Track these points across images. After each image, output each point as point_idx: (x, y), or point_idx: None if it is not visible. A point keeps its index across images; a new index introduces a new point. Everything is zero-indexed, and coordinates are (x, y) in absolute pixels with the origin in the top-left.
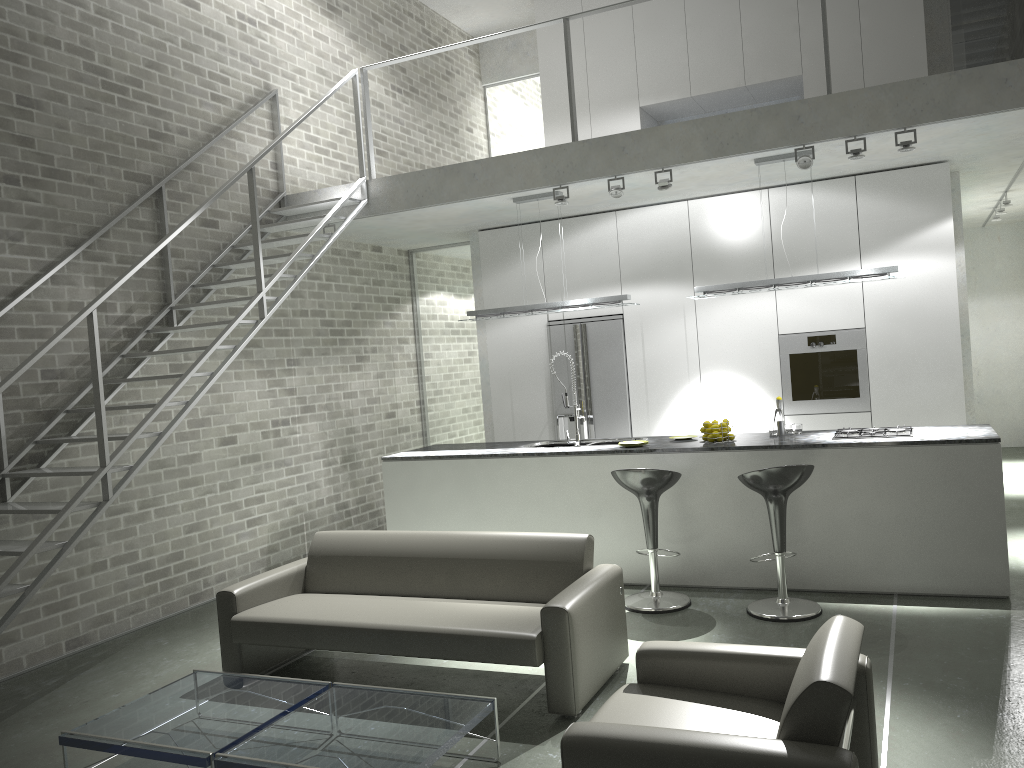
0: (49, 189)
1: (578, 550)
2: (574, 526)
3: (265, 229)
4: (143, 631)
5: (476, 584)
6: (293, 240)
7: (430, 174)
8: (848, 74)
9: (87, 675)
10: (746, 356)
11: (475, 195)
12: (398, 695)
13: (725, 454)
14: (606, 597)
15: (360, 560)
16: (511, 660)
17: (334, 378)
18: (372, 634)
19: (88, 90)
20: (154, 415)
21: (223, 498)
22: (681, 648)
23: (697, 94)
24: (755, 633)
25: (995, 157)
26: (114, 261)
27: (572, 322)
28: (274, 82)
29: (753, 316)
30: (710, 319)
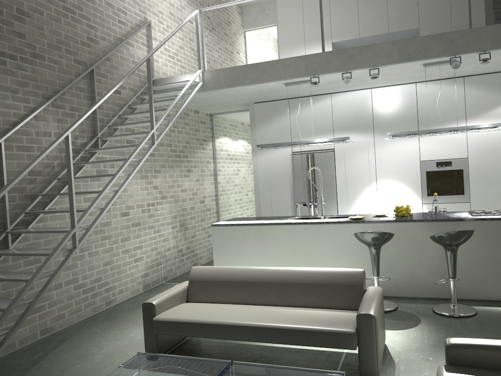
0: (33, 64)
1: (359, 278)
2: (324, 263)
3: (145, 96)
4: (82, 323)
5: (296, 298)
6: (164, 102)
7: (239, 68)
8: (443, 28)
9: (57, 352)
10: (402, 172)
11: (265, 80)
12: (279, 370)
13: (413, 224)
14: (381, 306)
15: (222, 283)
16: (339, 346)
17: (176, 181)
18: (246, 329)
19: (55, 9)
20: (100, 197)
21: (122, 246)
22: (478, 343)
23: (363, 36)
24: (447, 325)
25: None
26: (67, 109)
27: (306, 153)
28: (149, 17)
29: (406, 151)
30: (382, 152)
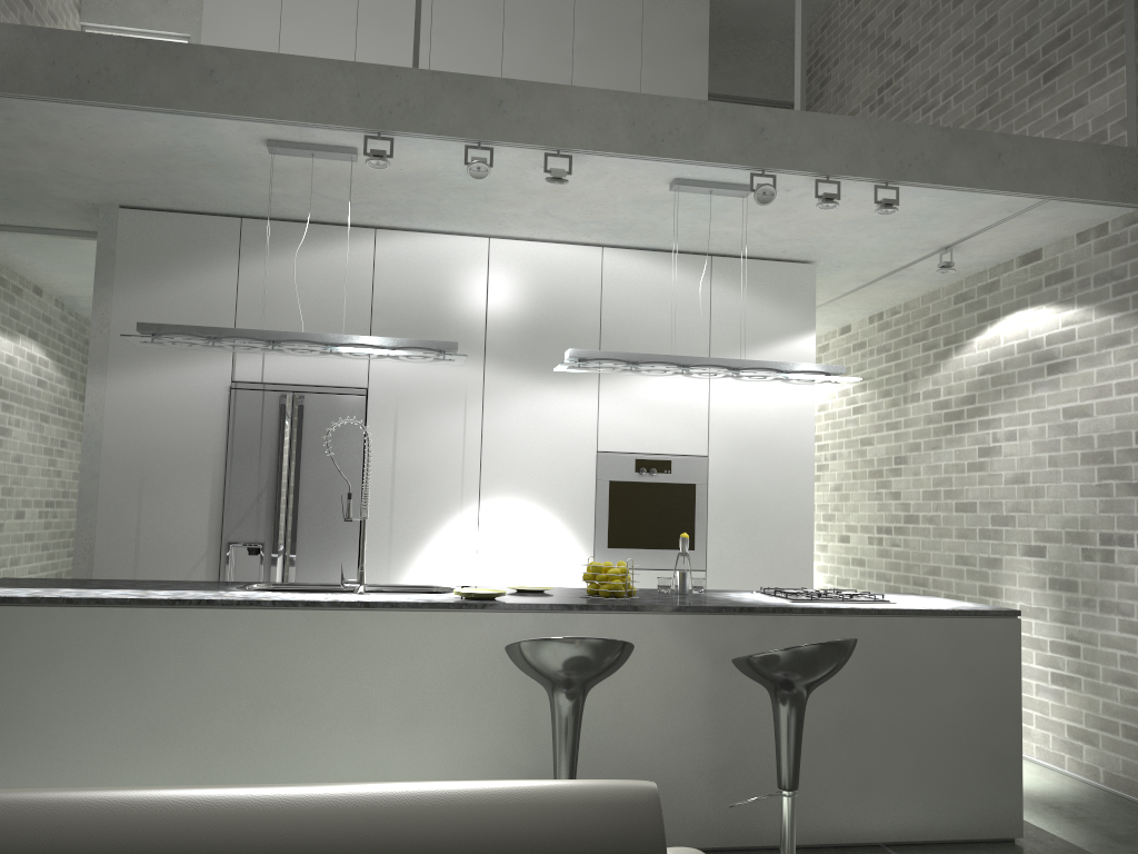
0: None
1: (650, 823)
2: (364, 748)
3: None
4: None
5: None
6: None
7: (114, 46)
8: None
9: None
10: (550, 477)
11: (208, 108)
12: None
13: (656, 618)
14: None
15: None
16: None
17: None
18: None
19: None
20: None
21: None
22: None
23: None
24: None
25: (849, 273)
26: None
27: (280, 389)
28: None
29: (566, 420)
30: (504, 416)
